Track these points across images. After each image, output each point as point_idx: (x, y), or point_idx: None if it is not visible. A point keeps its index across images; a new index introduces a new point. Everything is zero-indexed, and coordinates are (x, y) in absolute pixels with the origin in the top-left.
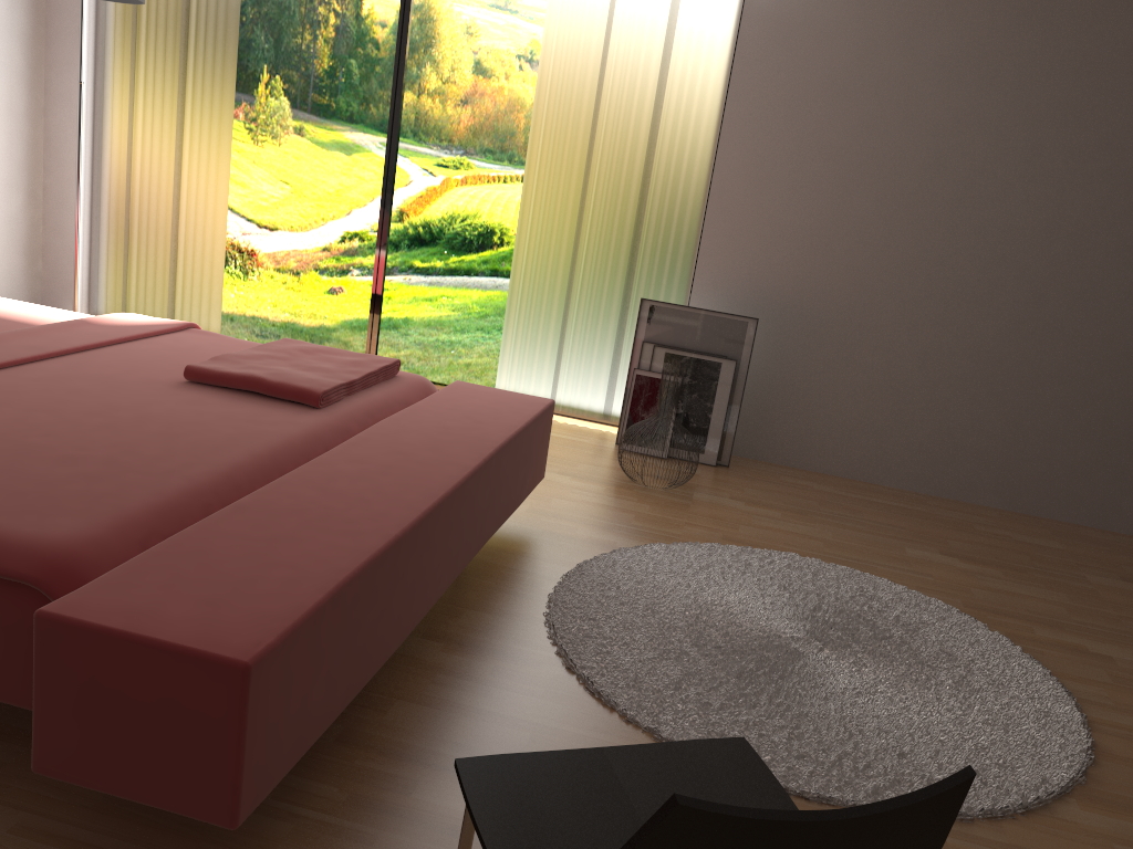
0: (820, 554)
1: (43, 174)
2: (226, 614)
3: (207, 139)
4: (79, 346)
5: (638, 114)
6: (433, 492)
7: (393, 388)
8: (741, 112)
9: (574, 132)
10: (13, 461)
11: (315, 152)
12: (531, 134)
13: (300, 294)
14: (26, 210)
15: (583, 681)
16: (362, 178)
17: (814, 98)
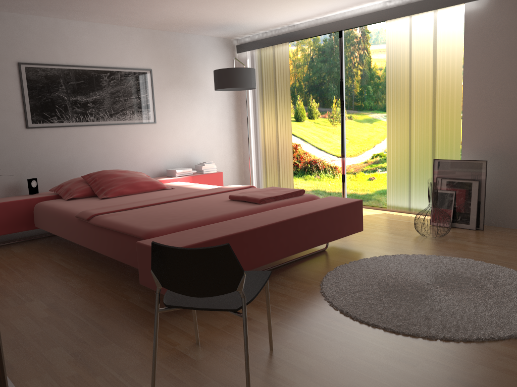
0: (489, 260)
1: (242, 148)
2: (173, 243)
3: (284, 127)
4: (209, 193)
5: (427, 83)
6: (268, 223)
7: (296, 198)
8: (470, 72)
9: (403, 96)
10: (161, 216)
11: (357, 124)
12: (387, 101)
13: (356, 181)
14: (237, 160)
15: (321, 289)
16: (378, 131)
17: (503, 58)
